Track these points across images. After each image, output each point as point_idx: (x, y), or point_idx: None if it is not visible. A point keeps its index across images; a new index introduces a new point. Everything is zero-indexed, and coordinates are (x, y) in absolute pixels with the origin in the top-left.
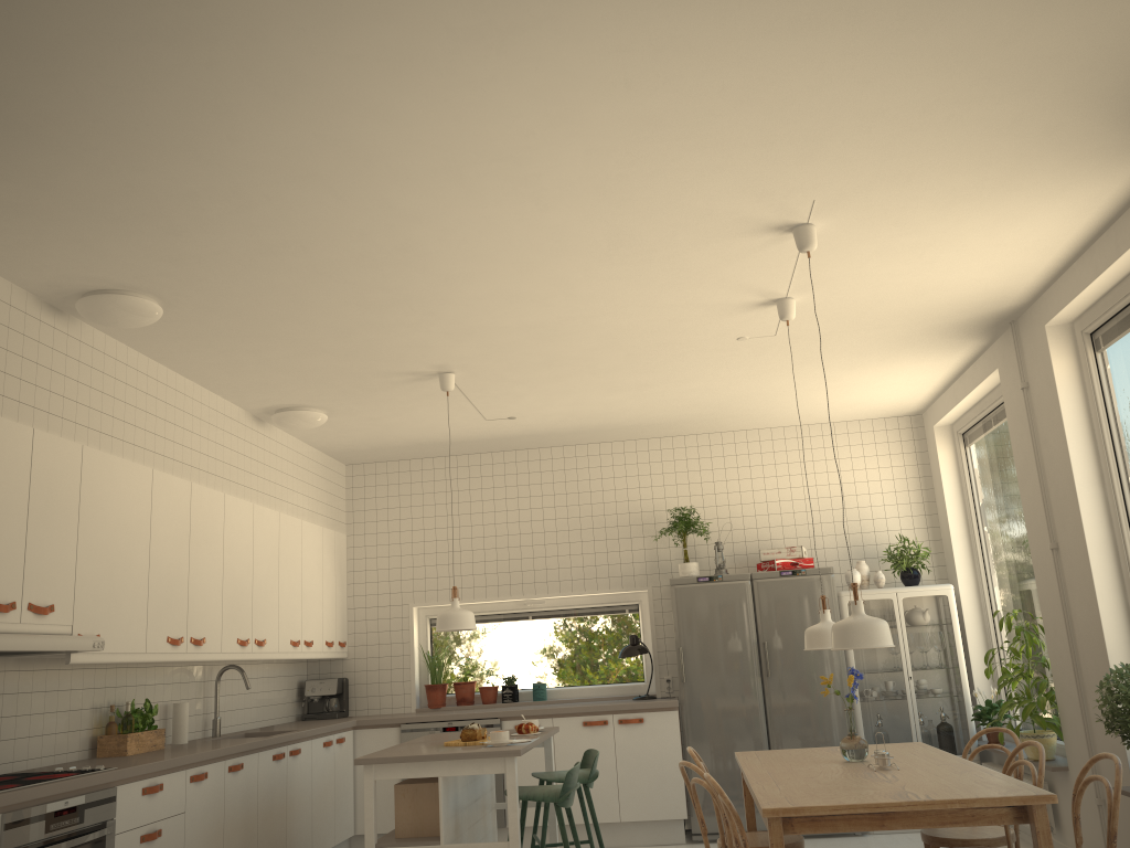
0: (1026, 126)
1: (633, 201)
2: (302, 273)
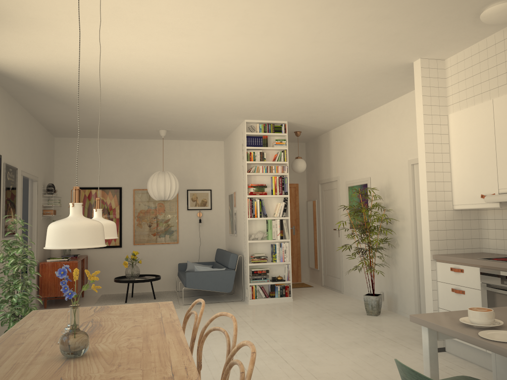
0: (11, 3)
1: (202, 5)
2: (397, 3)
